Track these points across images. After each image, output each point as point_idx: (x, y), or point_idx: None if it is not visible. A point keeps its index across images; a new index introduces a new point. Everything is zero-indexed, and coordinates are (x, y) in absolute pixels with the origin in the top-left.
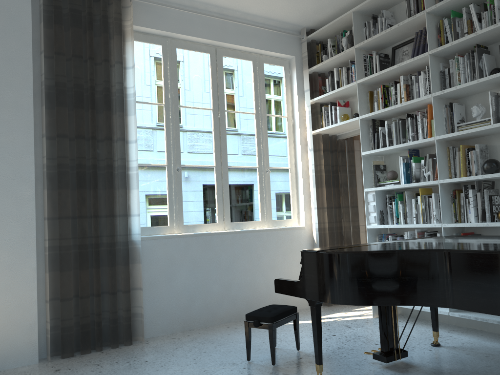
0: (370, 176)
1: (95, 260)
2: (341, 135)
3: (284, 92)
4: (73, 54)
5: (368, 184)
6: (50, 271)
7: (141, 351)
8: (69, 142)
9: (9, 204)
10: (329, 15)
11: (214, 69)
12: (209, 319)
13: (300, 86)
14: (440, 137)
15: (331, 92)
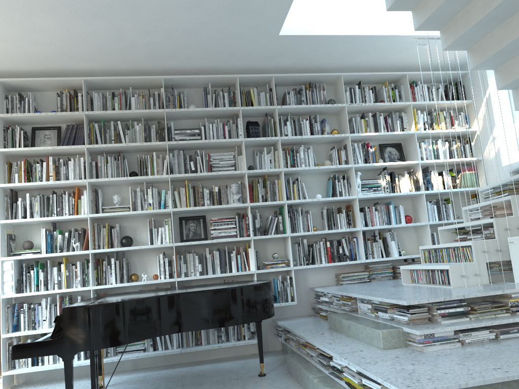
0: (4, 245)
1: None
2: None
3: None
4: None
5: (3, 253)
6: None
7: None
8: None
9: None
10: None
11: None
12: None
13: None
14: (93, 215)
15: None
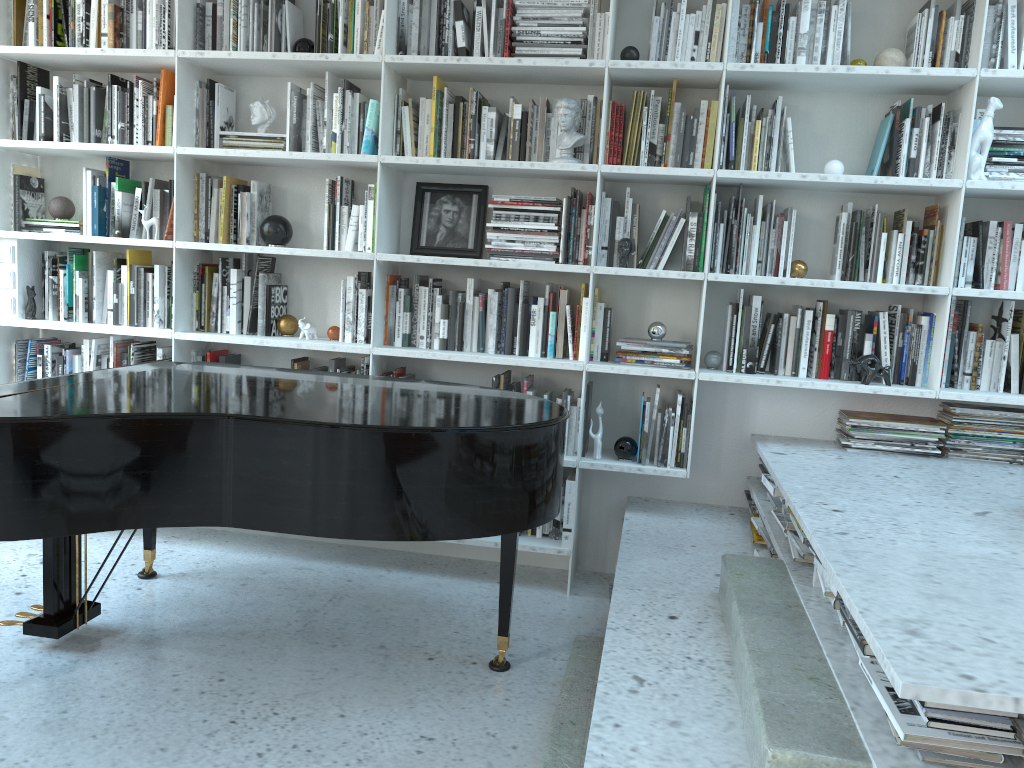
0: (6, 201)
1: None
2: None
3: None
4: None
5: None
6: None
7: None
8: None
9: None
10: None
11: None
12: None
13: None
14: (186, 151)
15: None
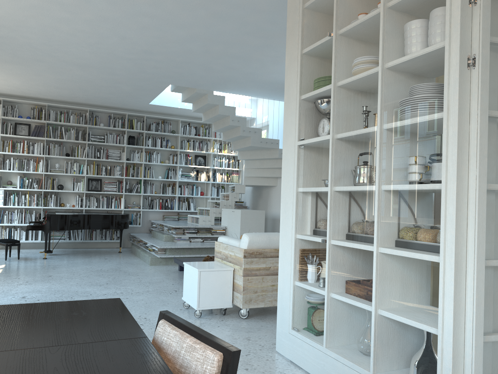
0: None
1: None
2: None
3: None
4: None
5: None
6: None
7: None
8: None
9: None
10: None
11: None
12: None
13: None
14: (46, 173)
15: None
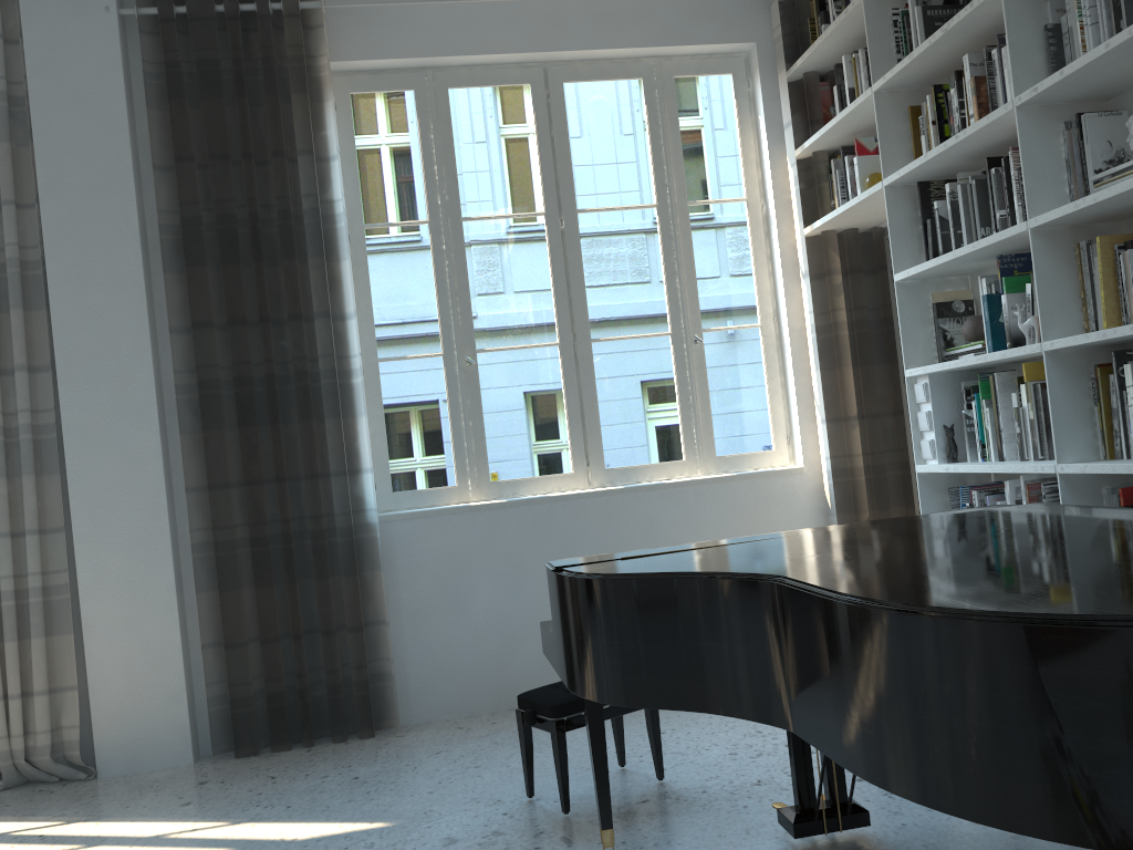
0: (926, 335)
1: (285, 567)
2: None
3: (736, 139)
4: (210, 155)
5: (918, 358)
6: (209, 589)
7: (372, 754)
8: (226, 333)
9: (116, 467)
10: None
11: (544, 118)
12: None
13: (775, 117)
14: (1037, 221)
15: (830, 122)
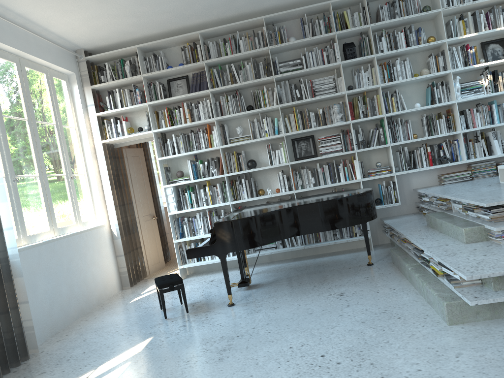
0: (164, 176)
1: None
2: (118, 144)
3: (69, 105)
4: None
5: (164, 182)
6: None
7: (57, 354)
8: None
9: None
10: (109, 44)
11: (22, 79)
12: (66, 320)
13: (82, 101)
14: (223, 146)
15: (120, 108)
